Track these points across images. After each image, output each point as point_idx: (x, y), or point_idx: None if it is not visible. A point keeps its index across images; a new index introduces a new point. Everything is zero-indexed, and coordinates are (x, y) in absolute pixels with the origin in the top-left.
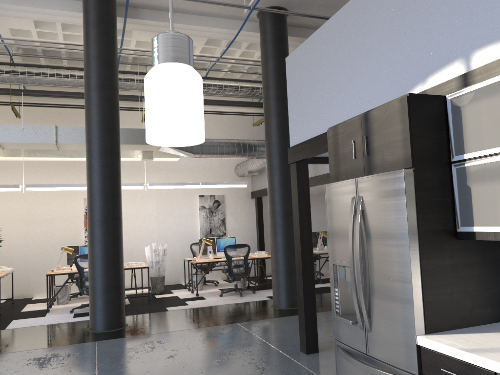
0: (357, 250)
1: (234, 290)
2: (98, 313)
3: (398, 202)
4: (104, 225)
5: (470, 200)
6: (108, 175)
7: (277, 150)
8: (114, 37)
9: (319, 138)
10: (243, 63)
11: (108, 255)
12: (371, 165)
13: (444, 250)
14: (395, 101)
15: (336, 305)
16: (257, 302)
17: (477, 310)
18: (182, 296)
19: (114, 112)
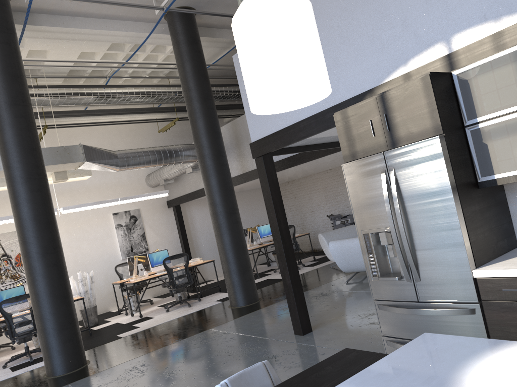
0: (398, 214)
1: (179, 303)
2: (56, 356)
3: (436, 164)
4: (45, 257)
5: (488, 154)
6: (40, 200)
7: (210, 151)
8: (17, 47)
9: (290, 128)
10: (152, 67)
11: (56, 289)
12: (395, 139)
13: (473, 198)
14: (416, 80)
15: (372, 270)
16: (212, 308)
17: (500, 243)
18: (124, 321)
19: (33, 130)
